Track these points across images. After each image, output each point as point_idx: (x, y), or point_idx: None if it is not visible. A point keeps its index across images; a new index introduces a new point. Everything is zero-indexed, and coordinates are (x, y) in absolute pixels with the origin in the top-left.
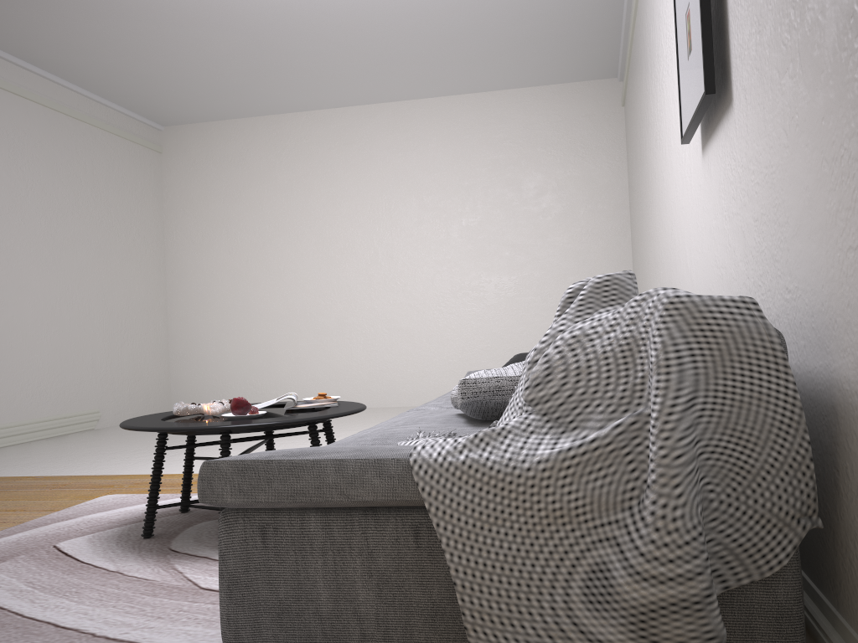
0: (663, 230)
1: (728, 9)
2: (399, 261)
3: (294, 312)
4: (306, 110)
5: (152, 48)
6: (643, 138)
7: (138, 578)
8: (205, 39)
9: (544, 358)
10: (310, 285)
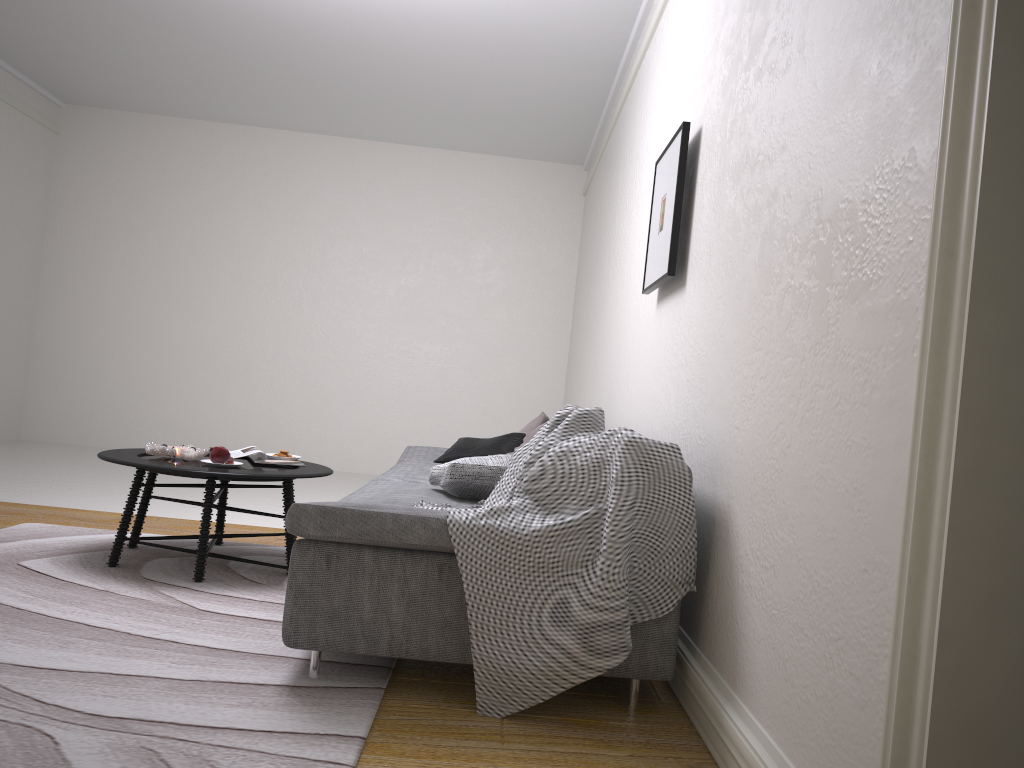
0: (609, 343)
1: (693, 217)
2: (325, 310)
3: (194, 345)
4: (245, 124)
5: (93, 31)
6: (602, 245)
7: (133, 597)
8: (160, 38)
9: (540, 463)
10: (218, 318)
